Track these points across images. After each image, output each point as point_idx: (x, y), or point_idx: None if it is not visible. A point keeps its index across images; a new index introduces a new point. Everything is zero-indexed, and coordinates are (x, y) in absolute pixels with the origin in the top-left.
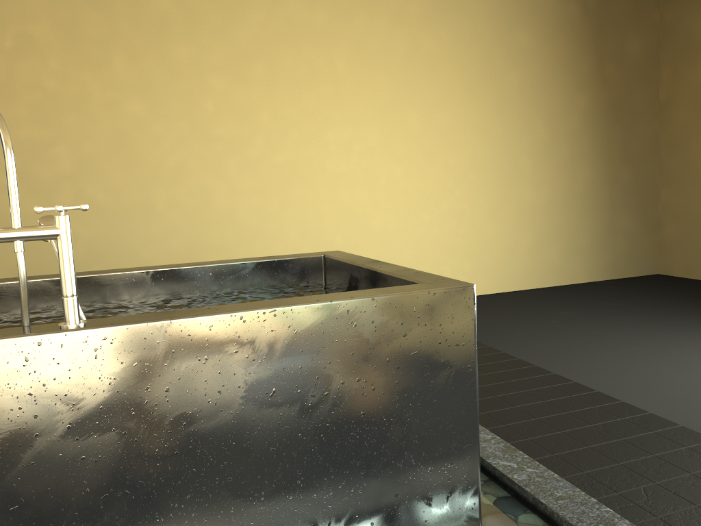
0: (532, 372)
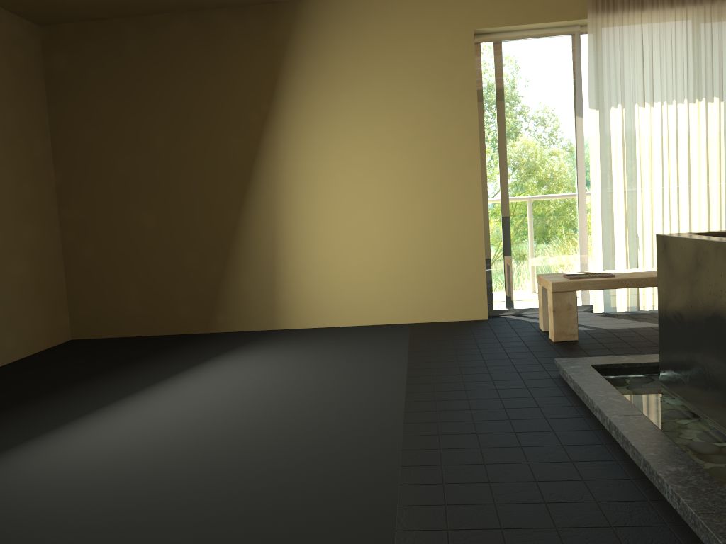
0: (428, 540)
